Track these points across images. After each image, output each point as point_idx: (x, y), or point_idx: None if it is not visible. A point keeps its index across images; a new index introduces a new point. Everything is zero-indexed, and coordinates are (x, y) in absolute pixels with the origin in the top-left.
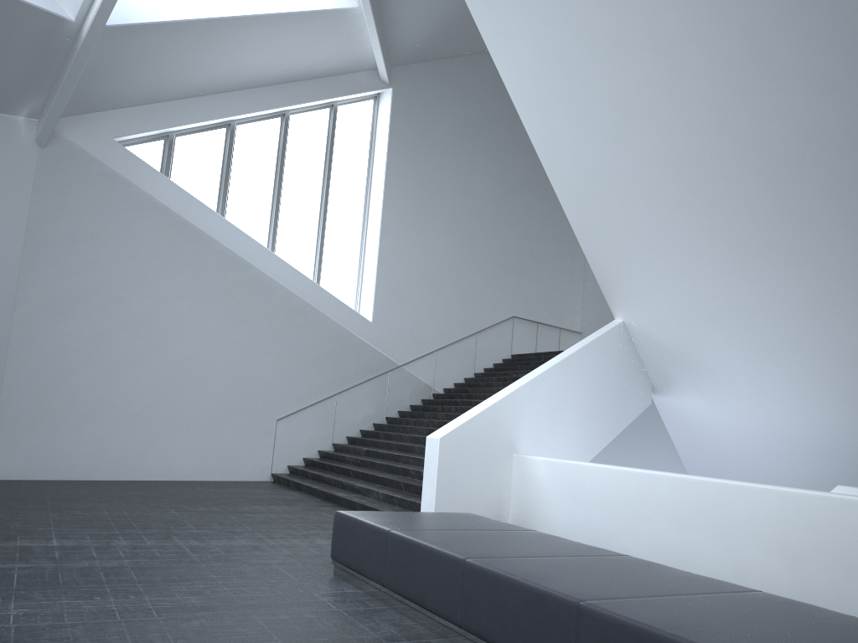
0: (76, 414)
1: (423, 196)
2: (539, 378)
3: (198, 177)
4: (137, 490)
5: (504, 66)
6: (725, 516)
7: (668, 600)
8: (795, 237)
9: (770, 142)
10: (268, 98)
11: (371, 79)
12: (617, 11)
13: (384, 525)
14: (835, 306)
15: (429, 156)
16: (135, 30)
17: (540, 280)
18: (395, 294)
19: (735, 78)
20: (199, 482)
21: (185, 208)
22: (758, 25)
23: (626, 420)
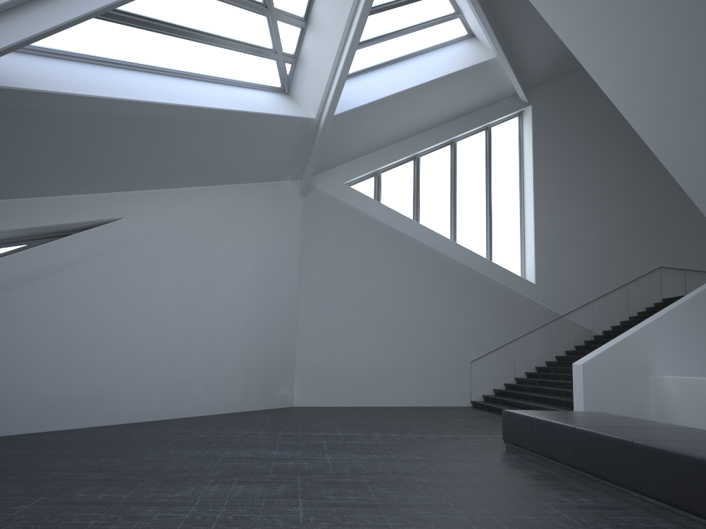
0: (339, 363)
1: (566, 182)
2: (666, 316)
3: (398, 197)
4: (381, 411)
5: (605, 85)
6: None
7: (698, 442)
8: None
9: None
10: (439, 134)
11: (514, 102)
12: (678, 38)
13: (531, 415)
14: None
15: (568, 150)
16: (350, 113)
17: (683, 233)
18: (551, 260)
19: None
20: (421, 407)
21: (392, 220)
22: None
23: None
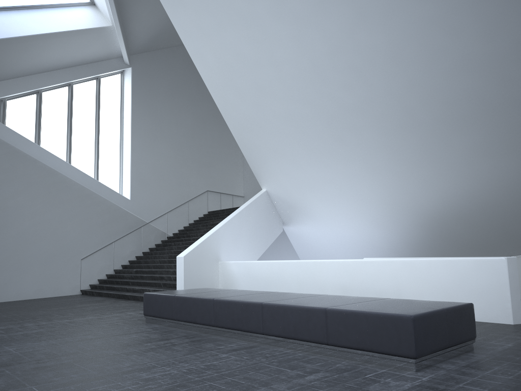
0: None
1: (153, 127)
2: (228, 223)
3: (22, 123)
4: (8, 305)
5: (200, 66)
6: (317, 275)
7: (293, 299)
8: (339, 148)
9: (325, 108)
10: (61, 76)
11: (119, 62)
12: (254, 47)
13: (171, 294)
14: (359, 178)
15: (155, 104)
16: None
17: (220, 169)
18: (142, 183)
19: (308, 80)
20: (40, 299)
21: (17, 142)
22: (316, 60)
23: (271, 240)
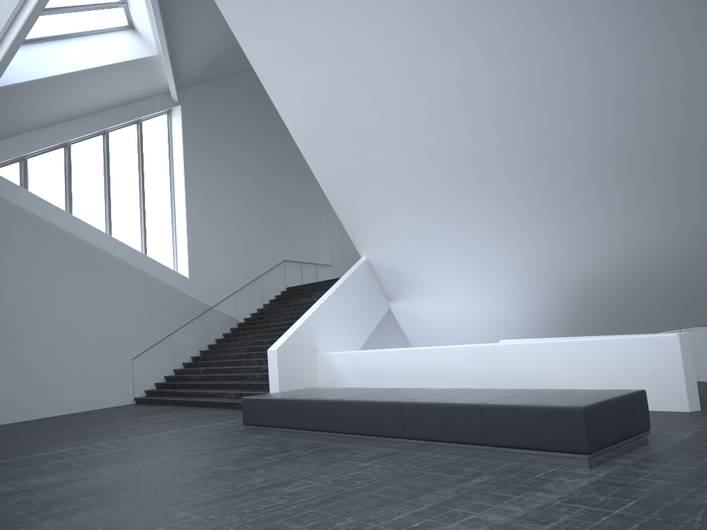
0: None
1: (212, 182)
2: (324, 303)
3: (48, 187)
4: (53, 422)
5: (281, 107)
6: (447, 365)
7: (435, 396)
8: (464, 205)
9: (446, 157)
10: (94, 123)
11: (165, 100)
12: (355, 84)
13: (279, 397)
14: (489, 241)
15: (213, 152)
16: (5, 90)
17: (299, 231)
18: (202, 255)
19: (424, 124)
20: (86, 412)
21: (46, 212)
22: (434, 99)
23: (376, 322)
